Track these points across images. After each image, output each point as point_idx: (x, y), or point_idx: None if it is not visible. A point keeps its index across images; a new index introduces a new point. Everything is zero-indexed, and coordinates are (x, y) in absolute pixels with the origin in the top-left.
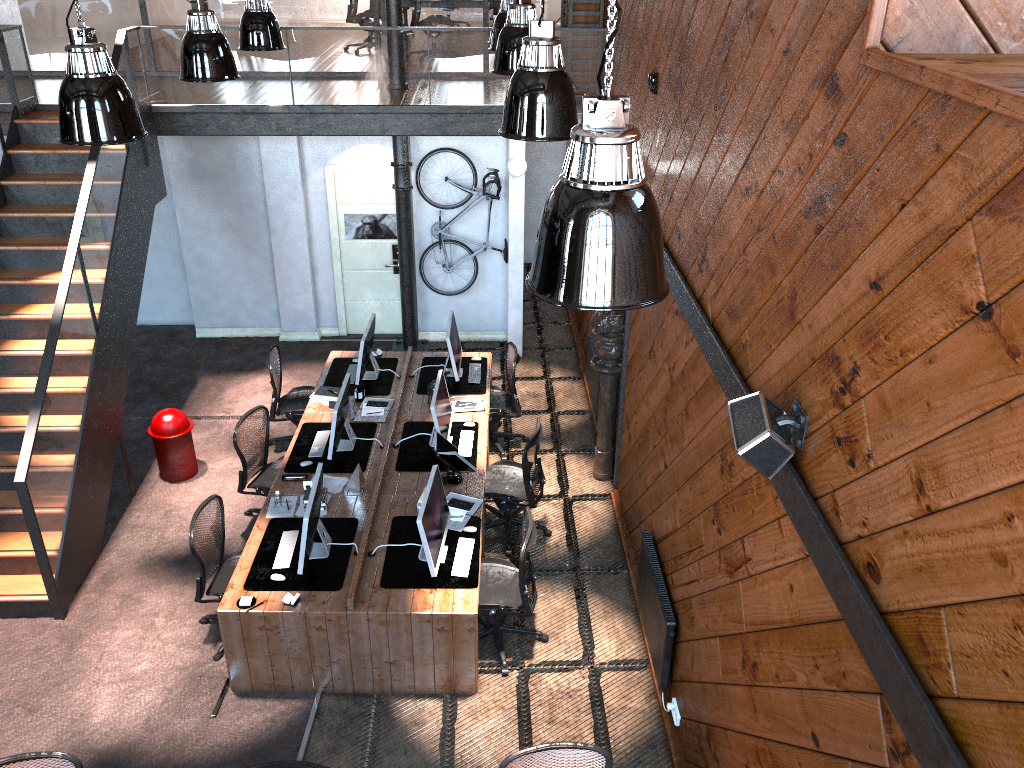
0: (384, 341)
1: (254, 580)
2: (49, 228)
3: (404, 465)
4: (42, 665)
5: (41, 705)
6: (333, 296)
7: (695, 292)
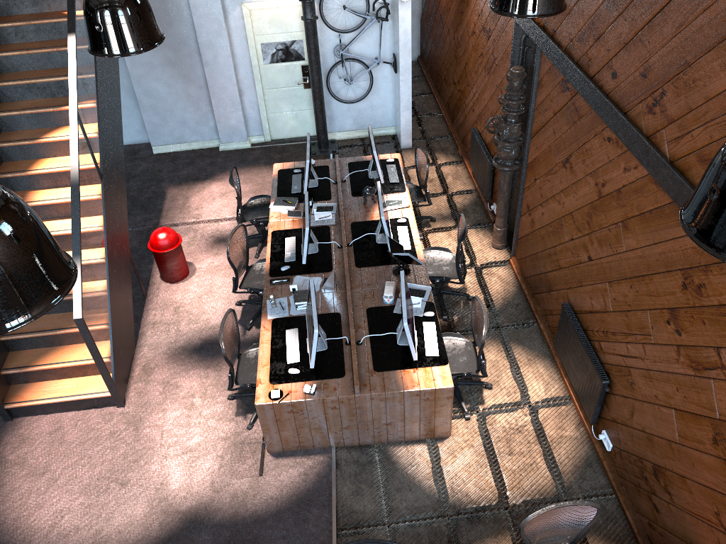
0: (301, 143)
1: (276, 375)
2: (40, 92)
3: (361, 262)
4: (119, 446)
5: (129, 479)
6: (257, 111)
7: (641, 129)
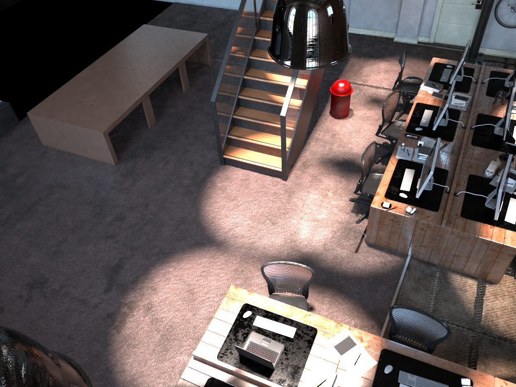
0: (455, 50)
1: (390, 193)
2: None
3: (476, 142)
4: (277, 202)
5: (277, 222)
6: (432, 18)
7: None
